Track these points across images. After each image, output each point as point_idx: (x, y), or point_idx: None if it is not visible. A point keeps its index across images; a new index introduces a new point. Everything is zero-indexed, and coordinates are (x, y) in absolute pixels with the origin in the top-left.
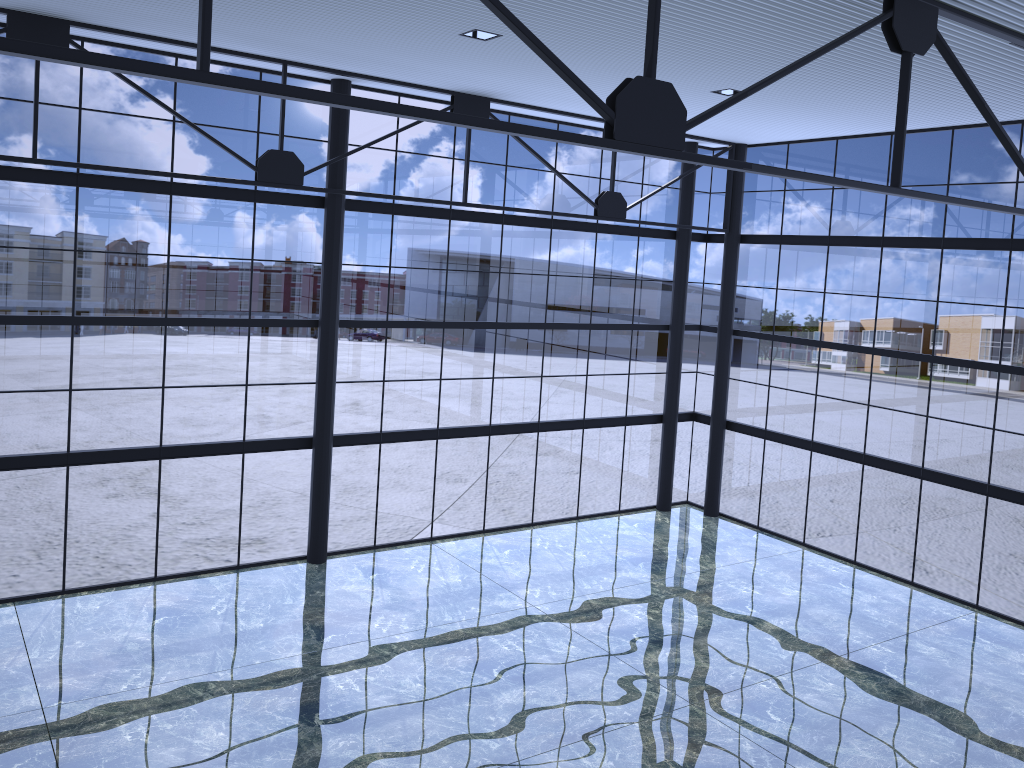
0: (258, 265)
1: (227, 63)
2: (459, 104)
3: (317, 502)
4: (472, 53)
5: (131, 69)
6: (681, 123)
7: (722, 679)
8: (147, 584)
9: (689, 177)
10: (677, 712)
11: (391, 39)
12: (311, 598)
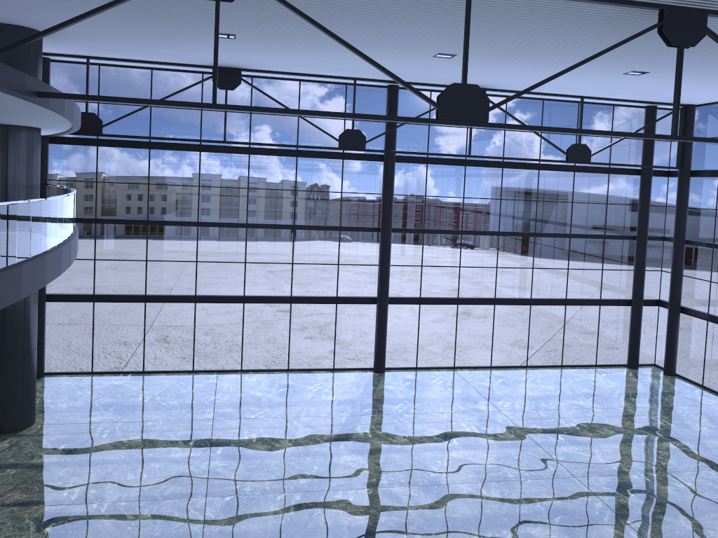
0: (409, 200)
1: (327, 81)
2: None
3: (378, 336)
4: (450, 65)
5: (182, 105)
6: (485, 106)
7: (606, 468)
8: (283, 372)
9: (649, 130)
10: (561, 479)
11: (399, 62)
12: (366, 389)
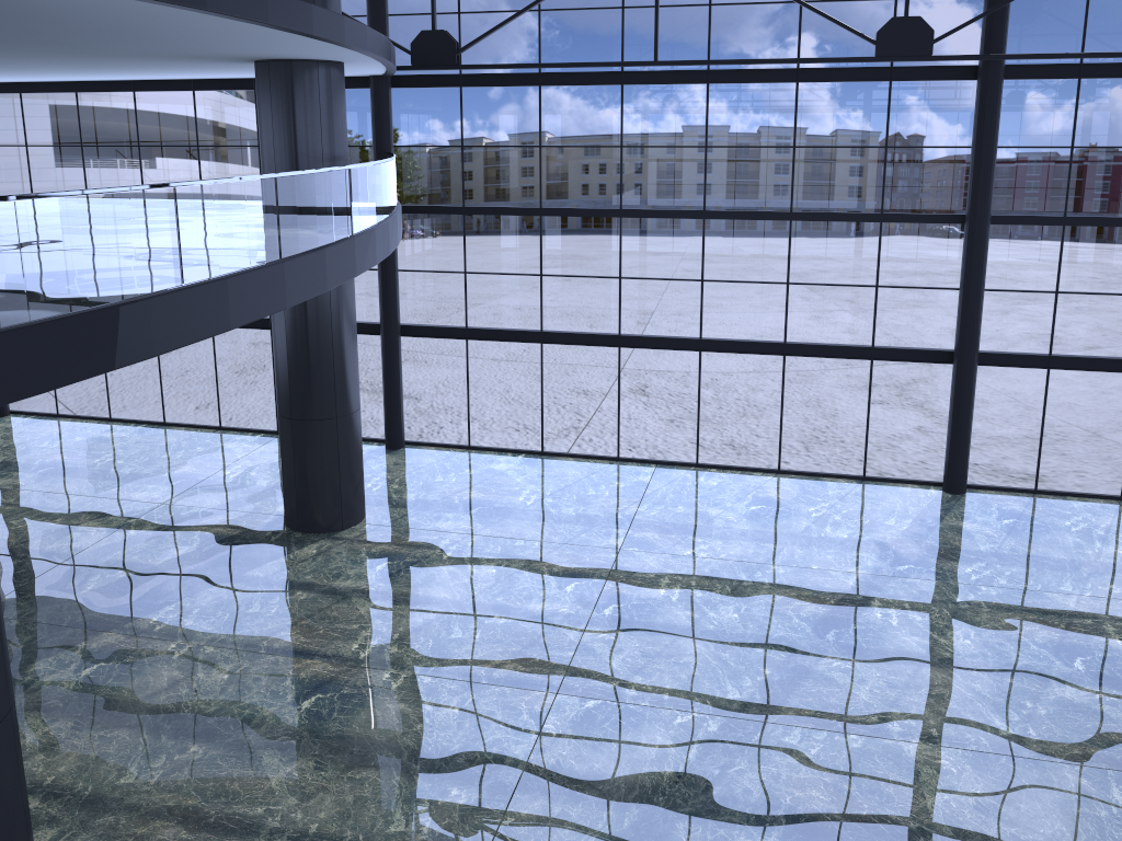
0: (1101, 156)
1: None
2: None
3: (954, 425)
4: None
5: None
6: None
7: None
8: (769, 475)
9: None
10: None
11: None
12: (916, 525)
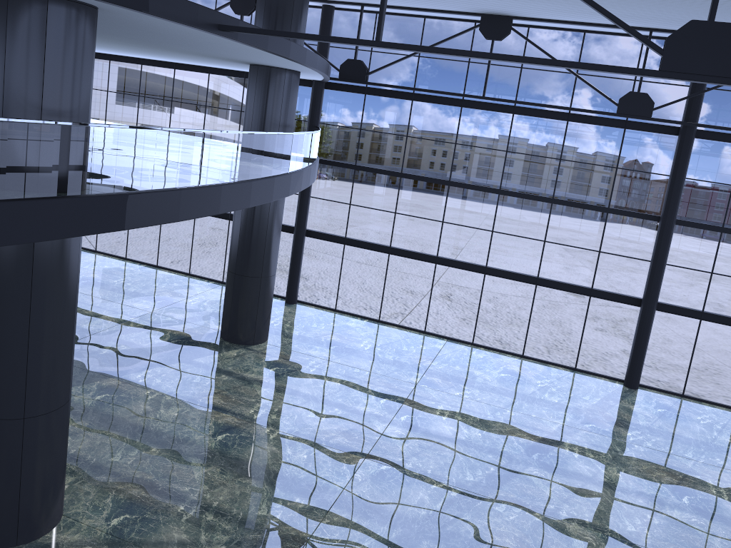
0: None
1: (619, 33)
2: None
3: (636, 345)
4: None
5: (344, 42)
6: None
7: None
8: (516, 357)
9: None
10: None
11: (699, 5)
12: (602, 402)
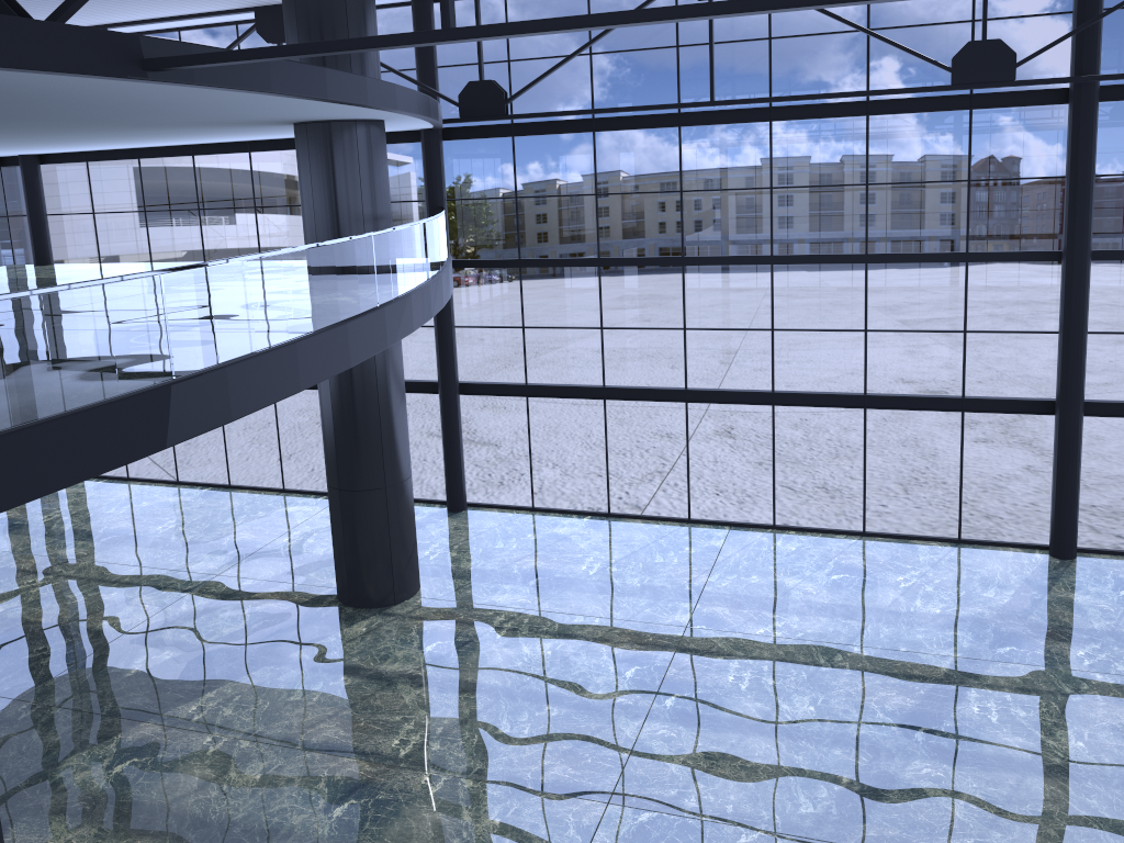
0: None
1: None
2: None
3: (1059, 483)
4: None
5: (382, 45)
6: None
7: None
8: (853, 537)
9: None
10: None
11: None
12: (1019, 597)
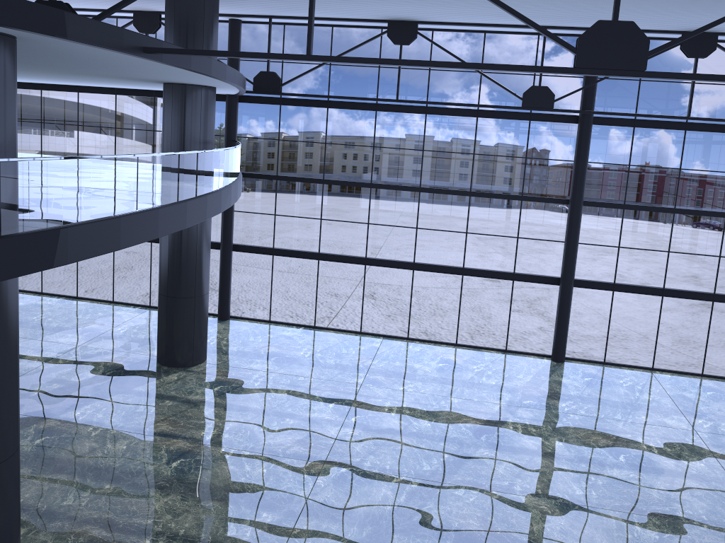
0: (654, 169)
1: (516, 32)
2: (687, 40)
3: (559, 321)
4: (656, 4)
5: (275, 58)
6: (643, 50)
7: None
8: (450, 346)
9: None
10: None
11: (589, 4)
12: (535, 379)
